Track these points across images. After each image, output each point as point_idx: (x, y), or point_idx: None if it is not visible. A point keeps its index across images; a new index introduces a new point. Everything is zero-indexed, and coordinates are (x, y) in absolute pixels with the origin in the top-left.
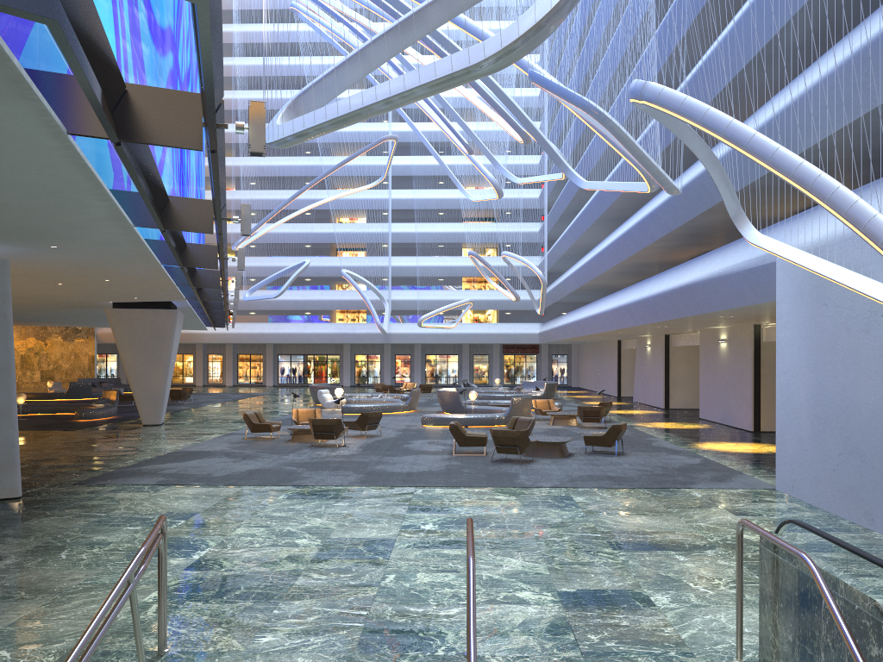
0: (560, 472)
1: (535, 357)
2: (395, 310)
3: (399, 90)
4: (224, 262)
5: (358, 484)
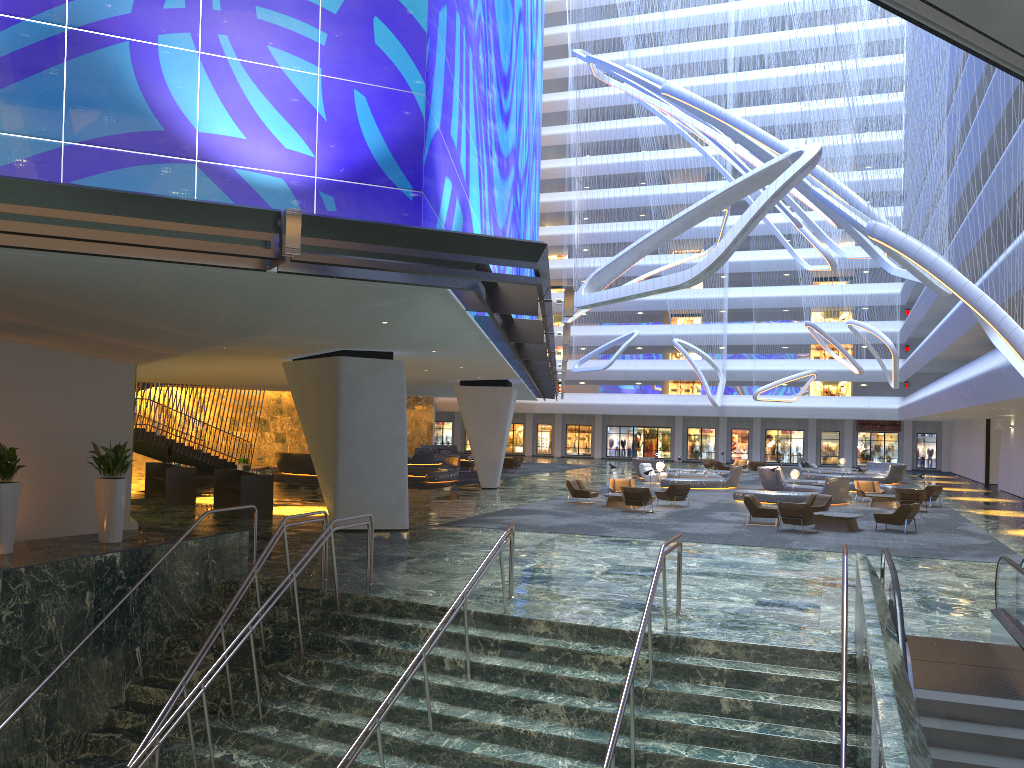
0: (834, 541)
1: (896, 435)
2: (732, 381)
3: (644, 290)
4: (552, 353)
5: (651, 537)
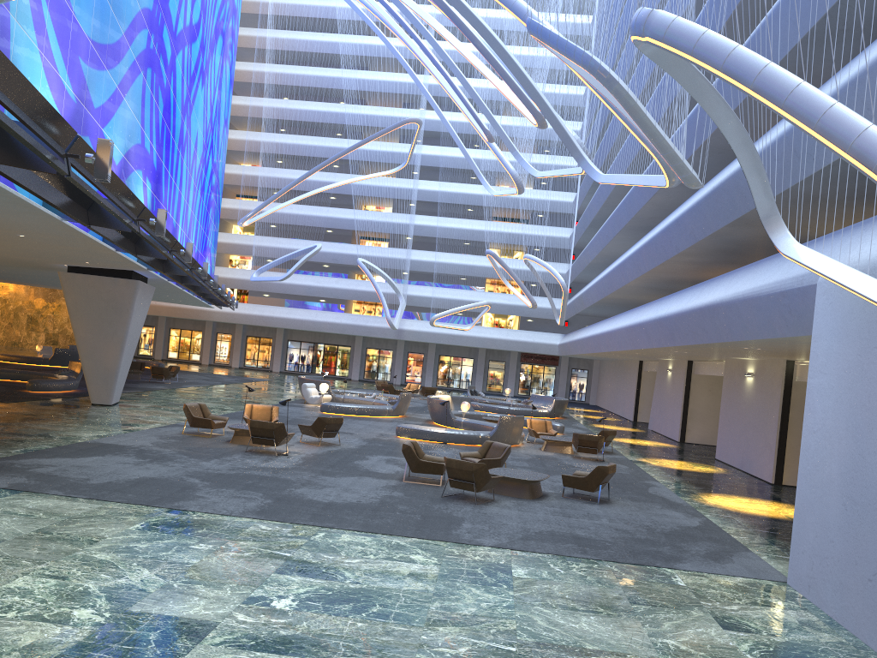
0: (517, 523)
1: (554, 369)
2: (412, 306)
3: None
4: (155, 227)
5: (252, 514)
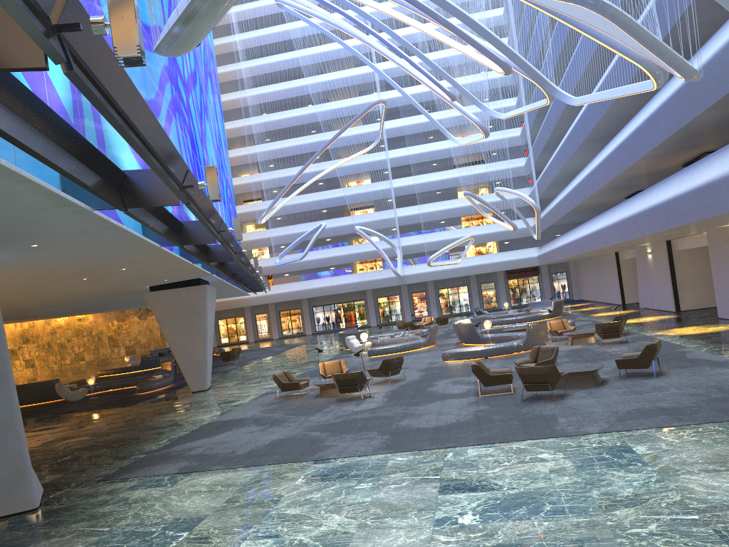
0: (602, 408)
1: (537, 278)
2: (406, 255)
3: None
4: (227, 235)
5: (382, 450)
